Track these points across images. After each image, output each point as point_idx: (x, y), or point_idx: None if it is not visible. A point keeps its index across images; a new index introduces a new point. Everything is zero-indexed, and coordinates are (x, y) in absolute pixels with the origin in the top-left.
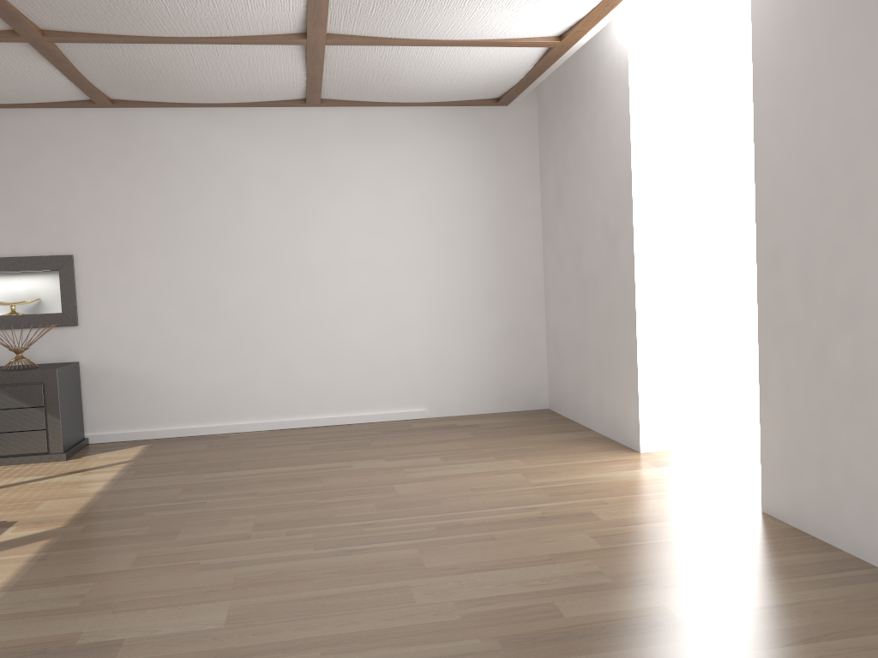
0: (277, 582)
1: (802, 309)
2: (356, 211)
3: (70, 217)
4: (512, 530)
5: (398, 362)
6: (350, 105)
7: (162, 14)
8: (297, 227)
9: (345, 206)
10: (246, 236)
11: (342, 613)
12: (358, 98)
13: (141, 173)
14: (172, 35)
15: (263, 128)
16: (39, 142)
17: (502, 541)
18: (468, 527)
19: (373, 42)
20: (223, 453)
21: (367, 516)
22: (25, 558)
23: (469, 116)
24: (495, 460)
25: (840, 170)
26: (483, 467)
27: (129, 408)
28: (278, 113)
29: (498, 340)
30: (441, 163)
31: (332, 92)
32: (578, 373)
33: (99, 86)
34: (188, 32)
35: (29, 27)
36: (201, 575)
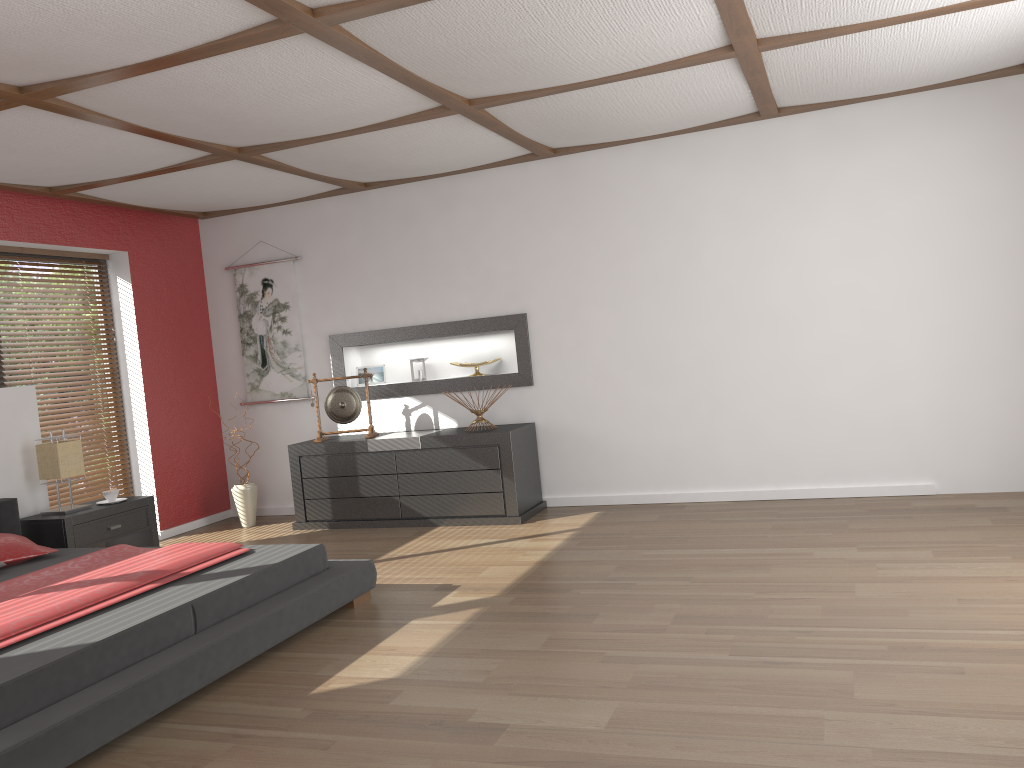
0: (674, 687)
1: None
2: (831, 236)
3: (522, 274)
4: (993, 664)
5: (893, 423)
6: (816, 109)
7: (568, 63)
8: (759, 263)
9: (817, 232)
10: (699, 278)
11: (731, 737)
12: (824, 99)
13: (587, 221)
14: (588, 79)
15: (715, 153)
16: (492, 202)
17: (972, 677)
18: (932, 652)
19: (818, 36)
20: (672, 527)
21: (806, 621)
22: (454, 624)
23: (988, 93)
24: (1010, 561)
25: None
26: (988, 569)
27: (583, 471)
28: (731, 132)
29: None
30: (947, 161)
31: (788, 99)
32: None
33: (535, 140)
34: (601, 72)
35: (455, 101)
36: (602, 667)
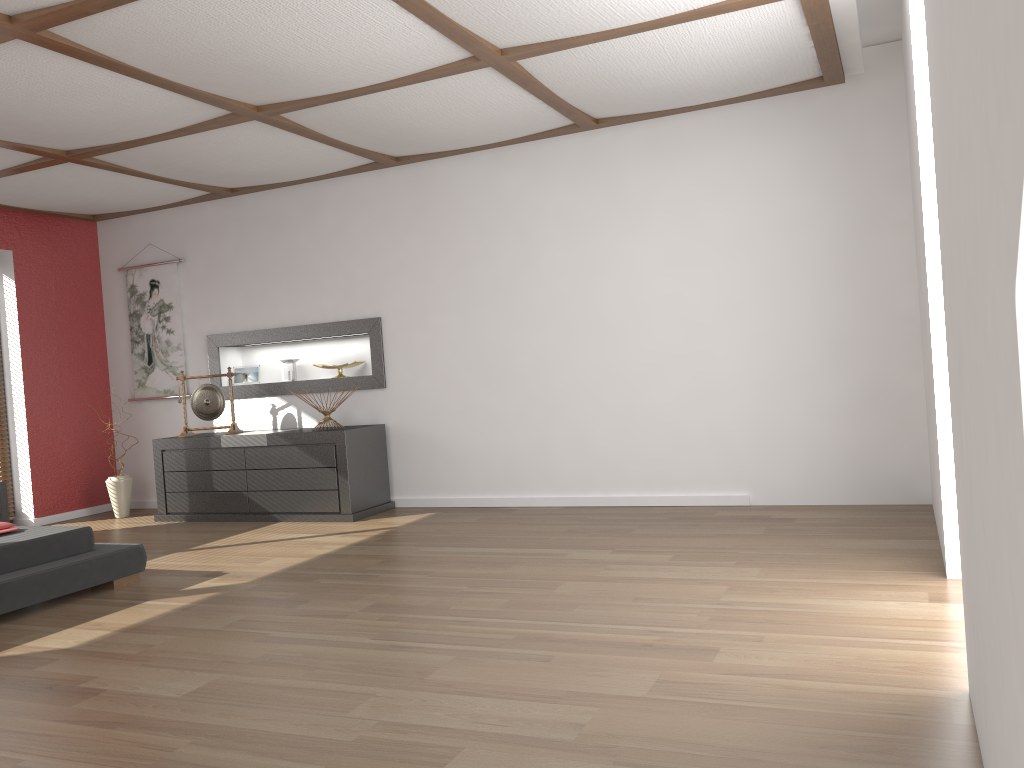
0: (286, 664)
1: (953, 358)
2: (656, 246)
3: (378, 279)
4: (584, 654)
5: (711, 432)
6: (634, 120)
7: (308, 71)
8: (590, 272)
9: (643, 242)
10: (536, 286)
11: (275, 707)
12: (632, 110)
13: (436, 228)
14: (355, 87)
15: (551, 163)
16: (352, 209)
17: (551, 664)
18: (548, 642)
19: (556, 46)
20: (479, 527)
21: (478, 612)
22: (178, 606)
23: (801, 106)
24: (730, 566)
25: (943, 117)
26: (699, 573)
27: (429, 473)
28: (566, 143)
29: (850, 405)
30: (763, 173)
31: (595, 110)
32: (932, 454)
33: (364, 147)
34: (360, 80)
35: (238, 107)
36: (250, 645)
